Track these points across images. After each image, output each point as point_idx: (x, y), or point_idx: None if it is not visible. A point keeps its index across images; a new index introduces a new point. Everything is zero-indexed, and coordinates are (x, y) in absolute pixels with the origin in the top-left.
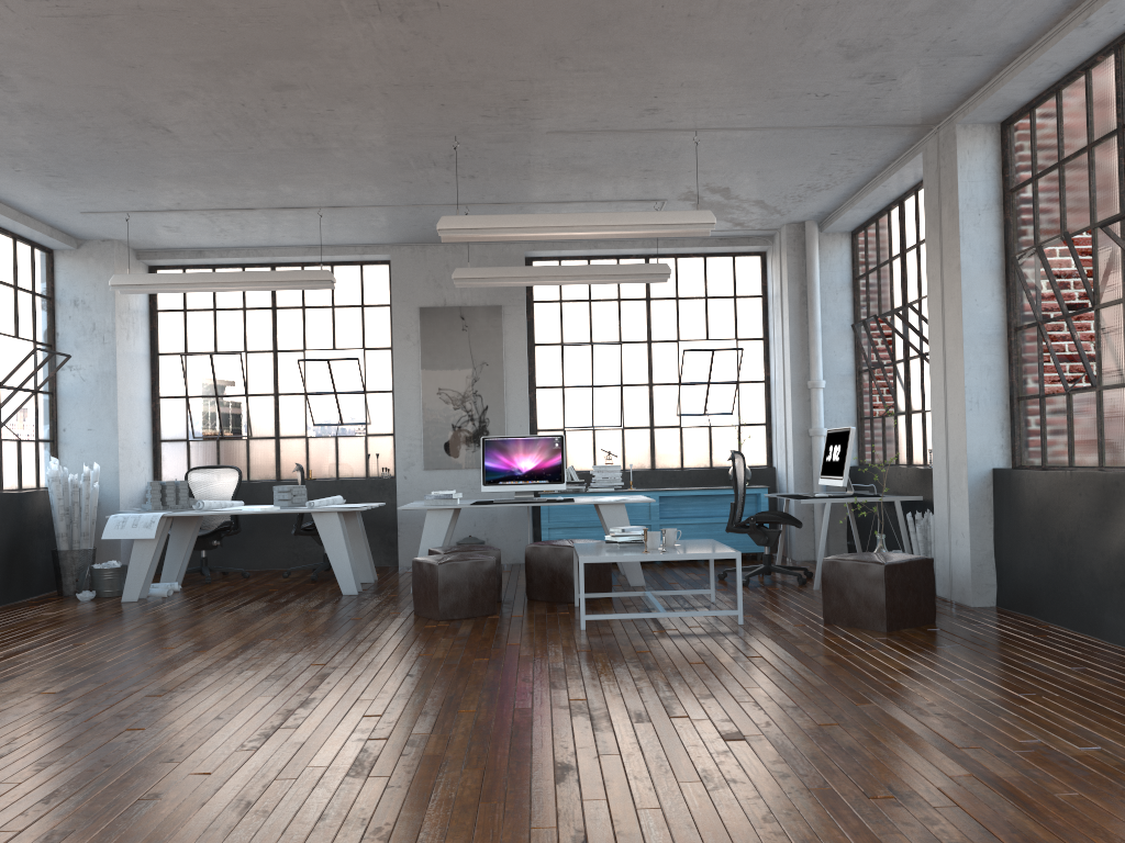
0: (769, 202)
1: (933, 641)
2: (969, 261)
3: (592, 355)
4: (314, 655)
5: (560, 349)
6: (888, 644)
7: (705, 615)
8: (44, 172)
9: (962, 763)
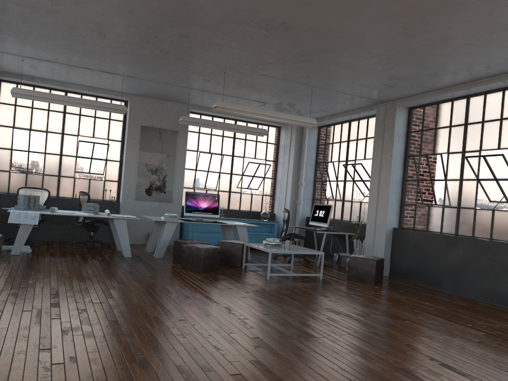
0: (302, 111)
1: (394, 288)
2: (395, 154)
3: (211, 158)
4: (182, 287)
5: (196, 153)
6: (383, 289)
7: (310, 275)
8: (8, 33)
9: (477, 330)
